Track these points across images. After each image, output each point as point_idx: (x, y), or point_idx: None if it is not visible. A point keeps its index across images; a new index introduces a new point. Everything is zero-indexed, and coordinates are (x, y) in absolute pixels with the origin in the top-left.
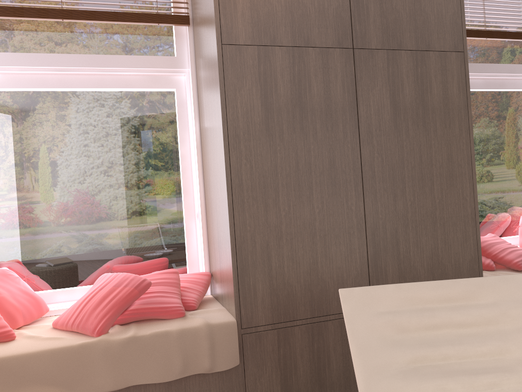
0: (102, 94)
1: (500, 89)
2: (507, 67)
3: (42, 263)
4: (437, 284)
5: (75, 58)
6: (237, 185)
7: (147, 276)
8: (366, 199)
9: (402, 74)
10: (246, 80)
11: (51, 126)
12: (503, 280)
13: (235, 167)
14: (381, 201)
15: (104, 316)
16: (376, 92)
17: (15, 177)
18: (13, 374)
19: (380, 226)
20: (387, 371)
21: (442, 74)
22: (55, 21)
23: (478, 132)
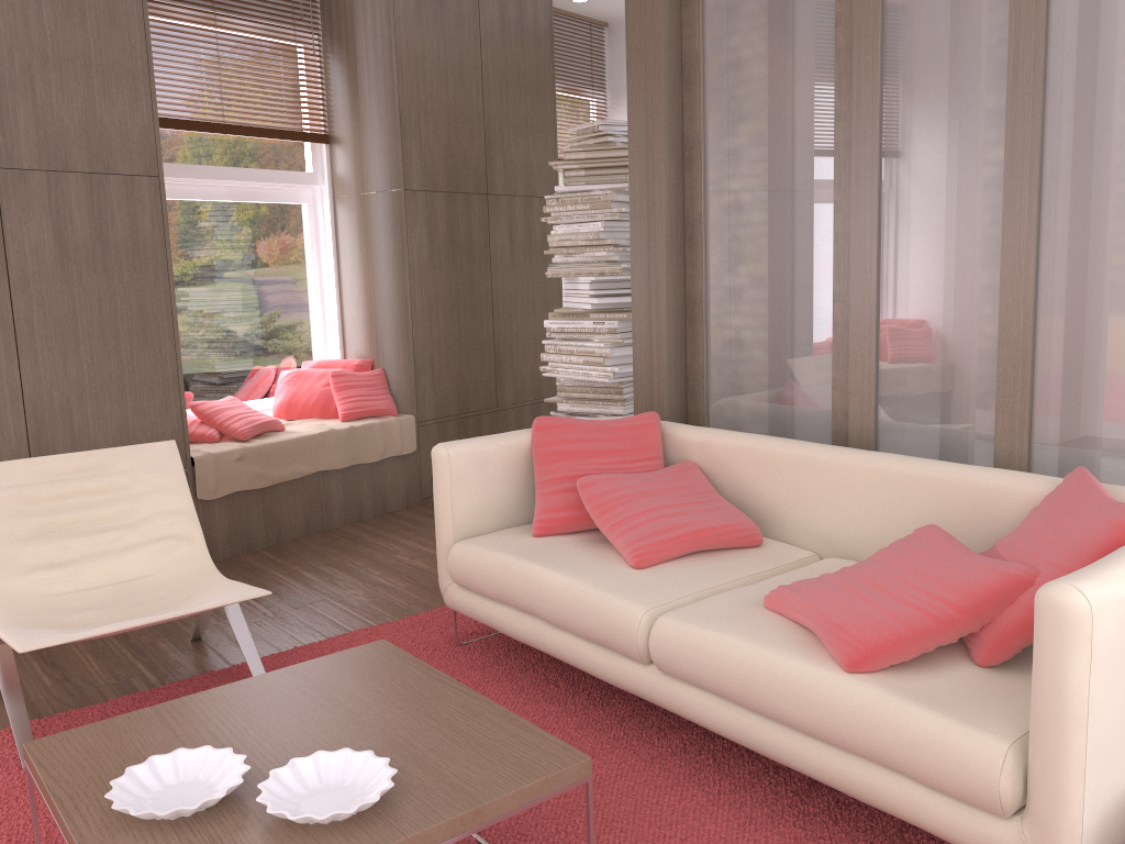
0: None
1: (253, 201)
2: (260, 174)
3: None
4: (70, 456)
5: None
6: None
7: None
8: (23, 362)
9: (71, 203)
10: None
11: None
12: (141, 448)
13: None
14: (45, 364)
15: None
16: (34, 226)
17: None
18: None
19: (45, 396)
20: (8, 538)
21: (129, 205)
22: None
23: (223, 259)
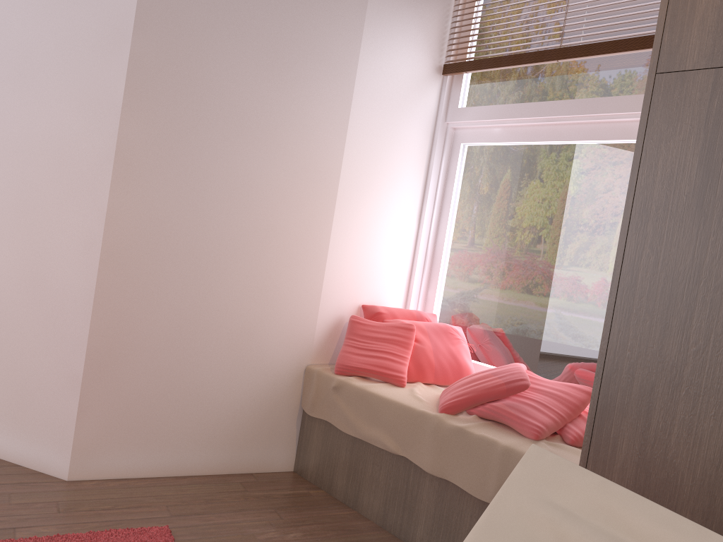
0: (594, 148)
1: None
2: None
3: (491, 334)
4: (666, 516)
5: (566, 105)
6: (626, 284)
7: (552, 382)
8: None
9: None
10: (681, 126)
11: (533, 185)
12: None
13: (630, 258)
14: None
15: (457, 396)
16: None
17: (490, 237)
18: (372, 410)
19: None
20: None
21: None
22: (558, 62)
23: None
